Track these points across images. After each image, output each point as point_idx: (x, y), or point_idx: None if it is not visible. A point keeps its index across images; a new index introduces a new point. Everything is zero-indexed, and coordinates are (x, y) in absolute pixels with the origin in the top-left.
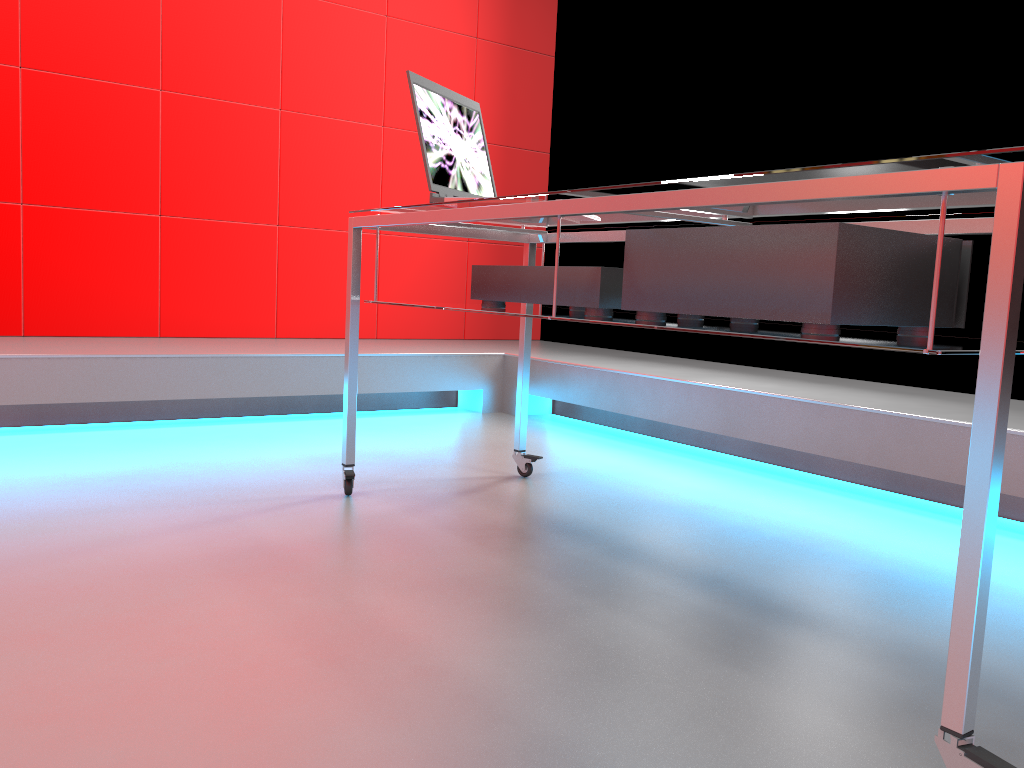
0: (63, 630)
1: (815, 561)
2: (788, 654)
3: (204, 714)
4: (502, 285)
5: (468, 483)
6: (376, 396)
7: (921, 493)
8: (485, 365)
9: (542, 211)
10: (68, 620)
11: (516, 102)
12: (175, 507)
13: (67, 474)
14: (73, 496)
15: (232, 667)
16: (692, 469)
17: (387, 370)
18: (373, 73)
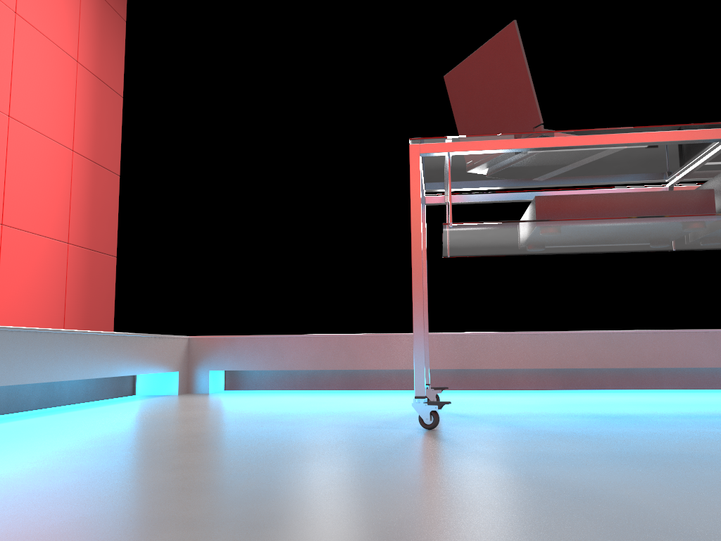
0: None
1: None
2: None
3: None
4: (584, 210)
5: None
6: (83, 386)
7: (588, 386)
8: (180, 347)
9: None
10: None
11: (101, 126)
12: (393, 459)
13: (99, 472)
14: (250, 479)
15: None
16: (464, 395)
17: (128, 351)
18: (3, 61)
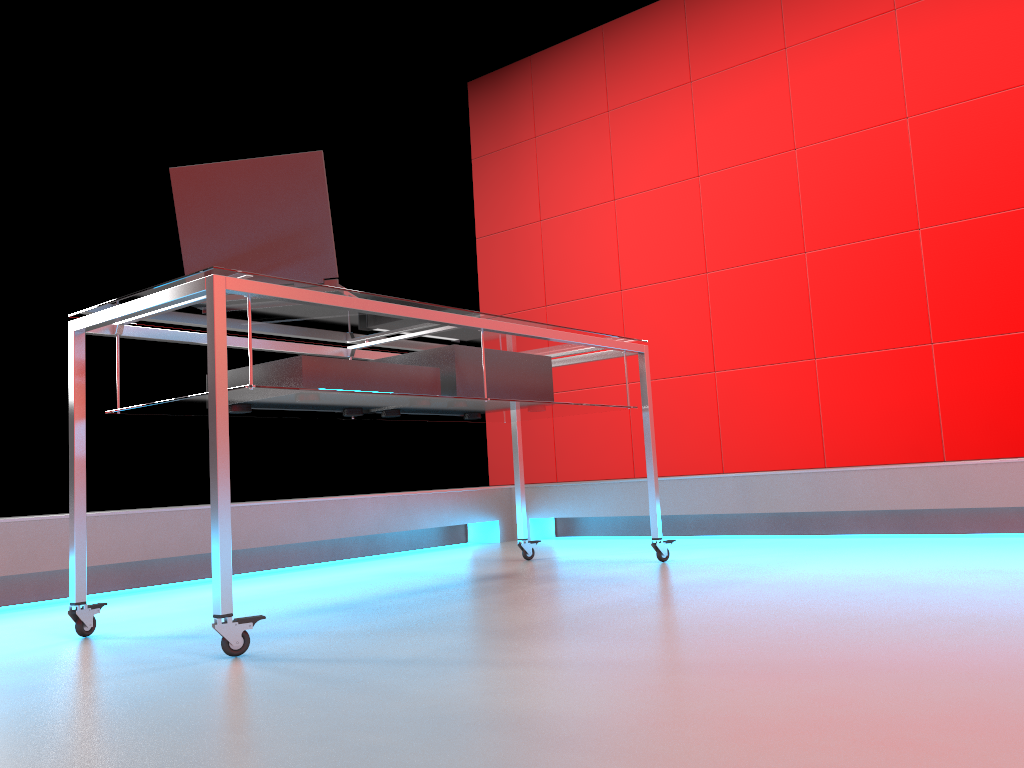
0: (767, 624)
1: (376, 582)
2: (553, 574)
3: (788, 595)
4: (346, 377)
5: (135, 642)
6: None
7: (158, 580)
8: None
9: (488, 326)
10: (751, 627)
11: None
12: (369, 684)
13: None
14: (348, 736)
15: (735, 601)
16: (28, 615)
17: None
18: None
